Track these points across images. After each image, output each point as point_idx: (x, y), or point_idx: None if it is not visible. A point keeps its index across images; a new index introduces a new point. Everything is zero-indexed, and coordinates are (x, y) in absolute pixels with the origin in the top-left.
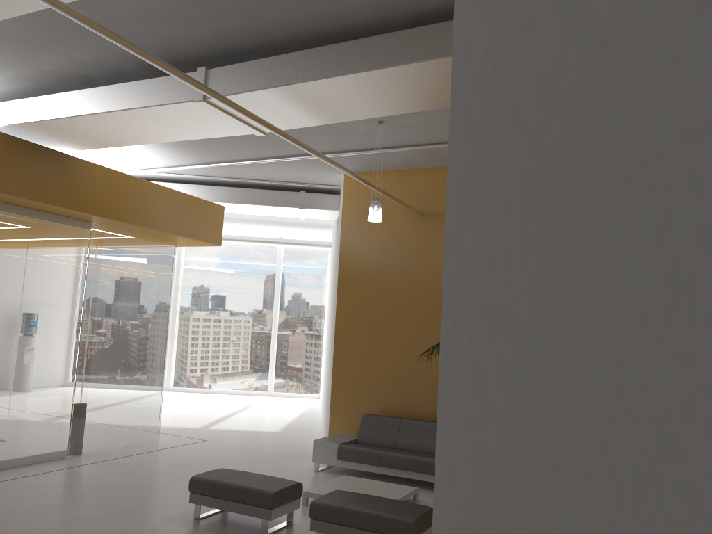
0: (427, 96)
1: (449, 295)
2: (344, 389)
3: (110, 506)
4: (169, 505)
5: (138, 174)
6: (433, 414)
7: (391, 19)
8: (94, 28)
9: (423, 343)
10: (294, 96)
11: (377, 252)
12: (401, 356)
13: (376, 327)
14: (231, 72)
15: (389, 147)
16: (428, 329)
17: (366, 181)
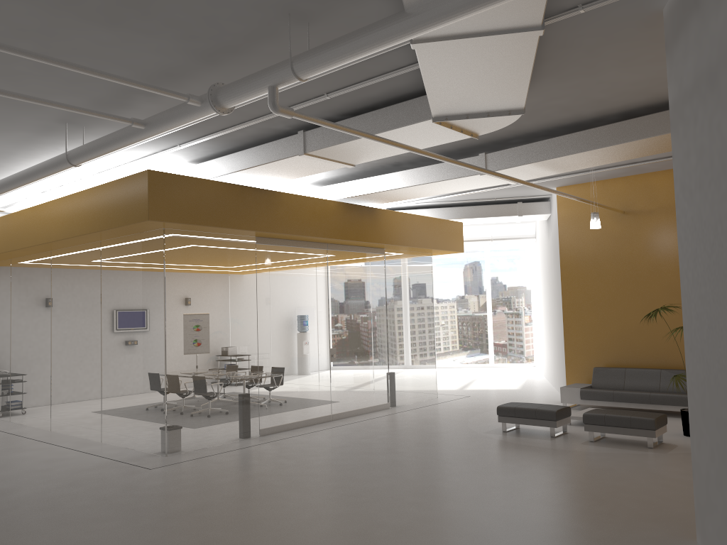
0: (634, 153)
1: (684, 292)
2: (575, 351)
3: (446, 428)
4: (480, 426)
5: (395, 206)
6: (650, 363)
7: (608, 114)
8: (457, 164)
9: (636, 311)
10: (545, 164)
11: (590, 245)
12: (619, 322)
13: (596, 302)
14: (503, 155)
15: (596, 169)
16: (639, 300)
17: (585, 200)
